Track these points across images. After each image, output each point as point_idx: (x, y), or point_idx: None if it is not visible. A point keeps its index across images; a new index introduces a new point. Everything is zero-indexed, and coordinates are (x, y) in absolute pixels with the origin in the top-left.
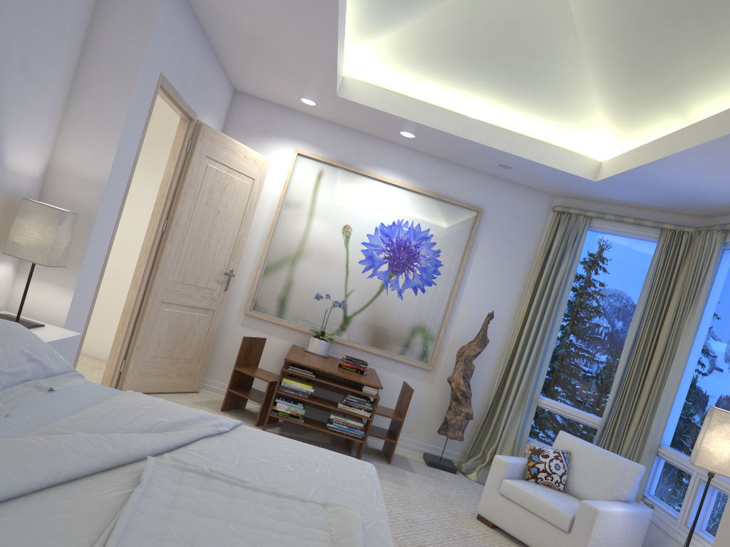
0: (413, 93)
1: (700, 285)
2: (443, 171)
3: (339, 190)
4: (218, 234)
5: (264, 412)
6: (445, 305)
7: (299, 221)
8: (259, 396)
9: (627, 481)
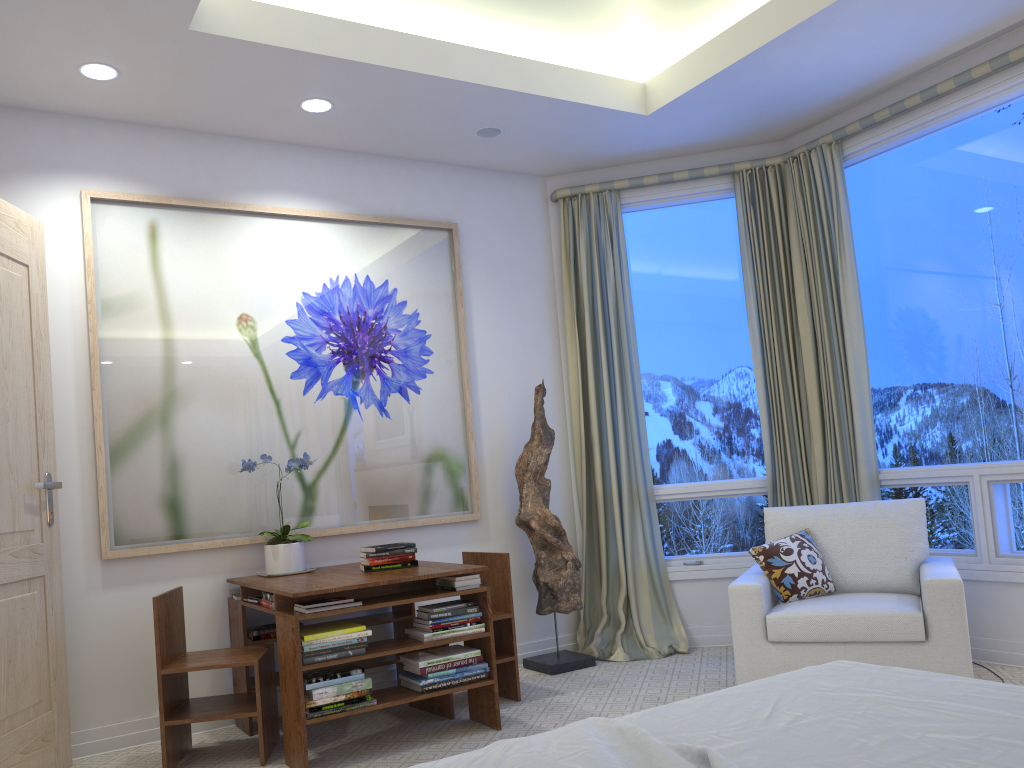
0: (323, 13)
1: (837, 226)
2: (372, 174)
3: (204, 252)
4: (1, 402)
5: (266, 729)
6: (459, 402)
7: (146, 333)
8: (231, 704)
9: (917, 529)
